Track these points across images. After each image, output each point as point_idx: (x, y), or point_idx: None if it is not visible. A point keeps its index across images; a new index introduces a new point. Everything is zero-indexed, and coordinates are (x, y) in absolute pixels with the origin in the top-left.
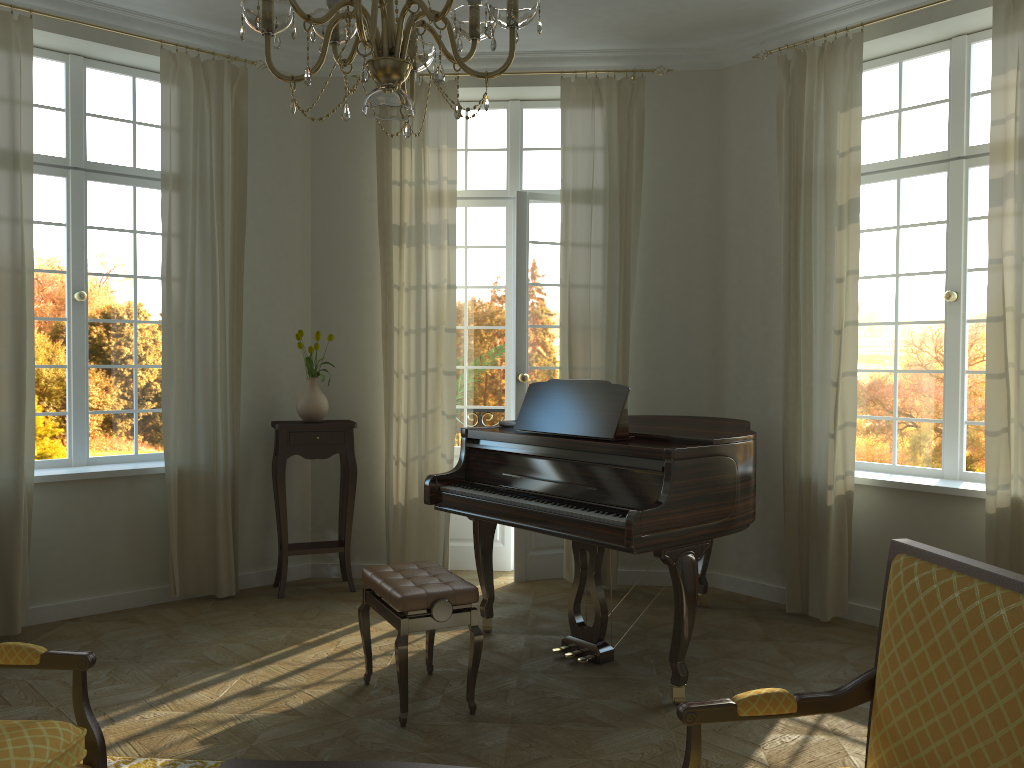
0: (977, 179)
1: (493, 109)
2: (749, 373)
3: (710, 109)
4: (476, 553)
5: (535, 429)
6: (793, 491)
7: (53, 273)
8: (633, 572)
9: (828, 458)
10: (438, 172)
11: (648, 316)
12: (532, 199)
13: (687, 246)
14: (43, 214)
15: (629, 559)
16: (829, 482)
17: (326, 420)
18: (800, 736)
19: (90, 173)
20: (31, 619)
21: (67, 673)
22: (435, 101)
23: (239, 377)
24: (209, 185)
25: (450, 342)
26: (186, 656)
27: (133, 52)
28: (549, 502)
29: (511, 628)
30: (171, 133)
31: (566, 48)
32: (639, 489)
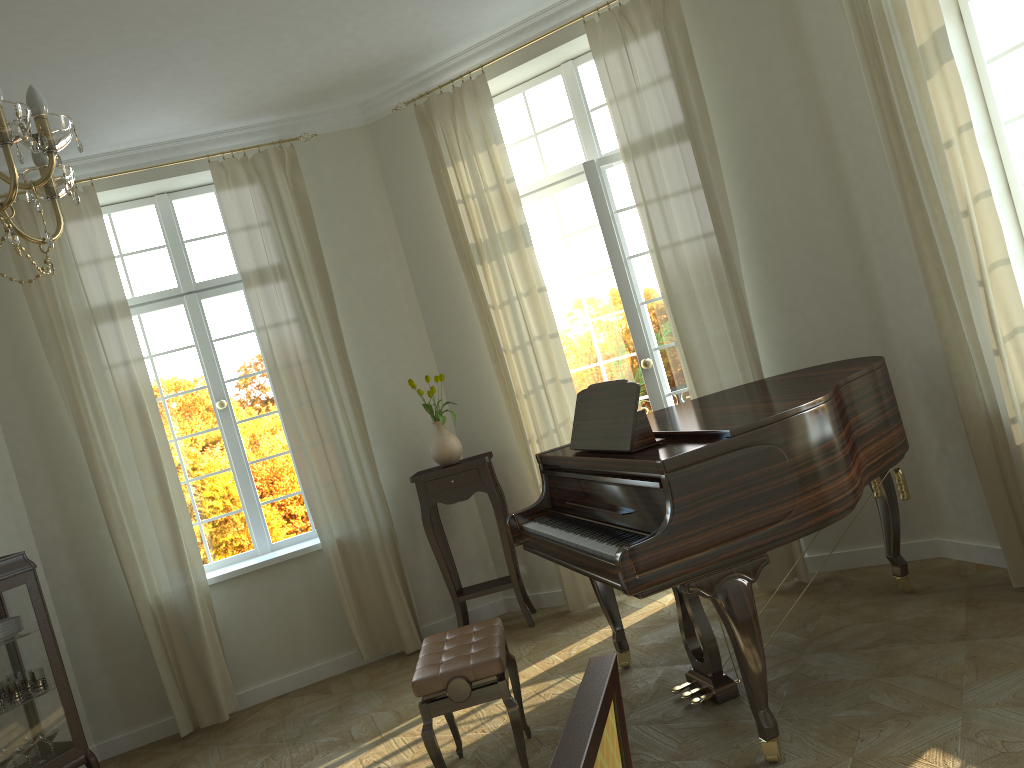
0: None
1: (549, 80)
2: (904, 287)
3: None
4: (592, 584)
5: (582, 447)
6: (979, 430)
7: (196, 391)
8: (834, 555)
9: (1000, 382)
10: (495, 175)
11: (766, 252)
12: (603, 165)
13: (789, 154)
14: (174, 342)
15: (826, 540)
16: (1010, 414)
17: (468, 458)
18: None
19: (202, 292)
20: (247, 701)
21: (235, 763)
22: (470, 103)
23: (369, 440)
24: (288, 270)
25: (557, 348)
26: (335, 732)
27: (195, 174)
28: (591, 534)
29: (655, 658)
30: (242, 235)
31: None
32: (654, 510)
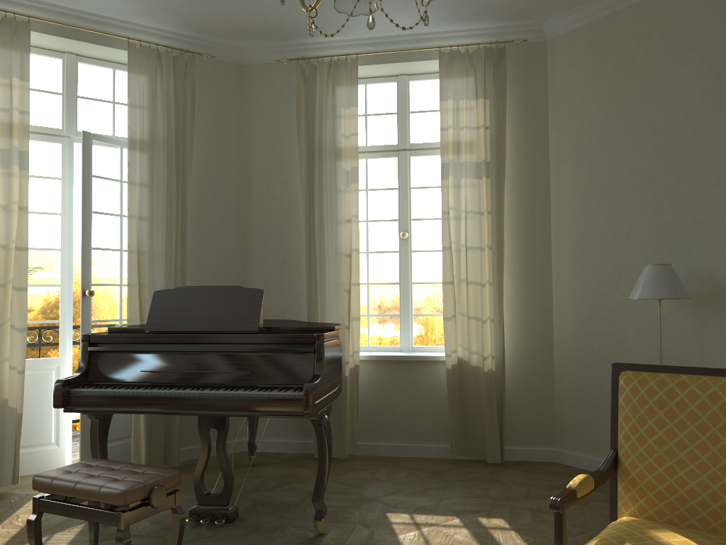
0: (415, 164)
1: (49, 57)
2: (271, 287)
3: (237, 92)
4: (94, 450)
5: (171, 329)
6: None
7: None
8: (185, 450)
9: (345, 343)
10: (10, 101)
11: (194, 243)
12: (95, 139)
13: (222, 191)
14: None
15: (181, 440)
16: (346, 359)
17: None
18: (416, 532)
19: None
20: None
21: None
22: (8, 36)
23: None
24: None
25: (22, 260)
26: None
27: None
28: (204, 389)
29: None
30: None
31: (131, 20)
32: (291, 368)
